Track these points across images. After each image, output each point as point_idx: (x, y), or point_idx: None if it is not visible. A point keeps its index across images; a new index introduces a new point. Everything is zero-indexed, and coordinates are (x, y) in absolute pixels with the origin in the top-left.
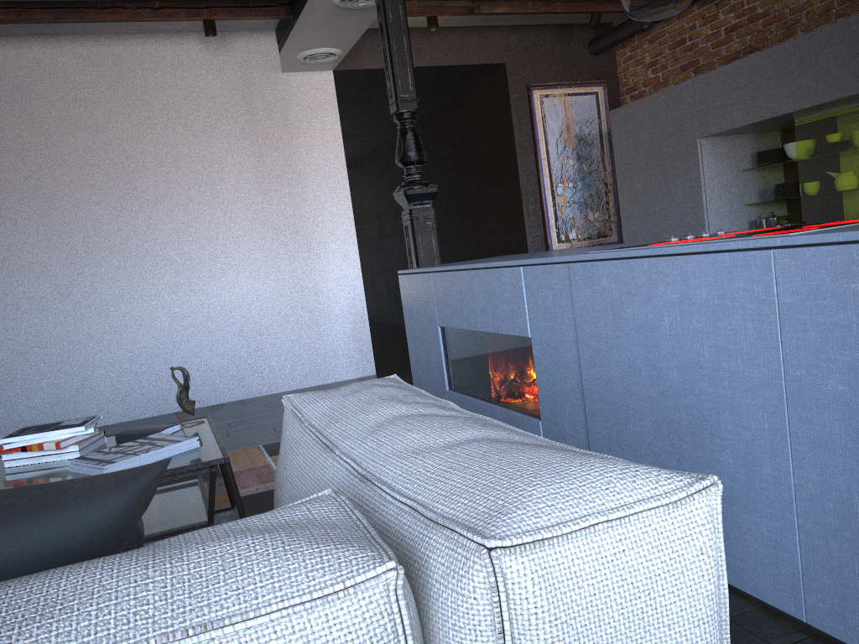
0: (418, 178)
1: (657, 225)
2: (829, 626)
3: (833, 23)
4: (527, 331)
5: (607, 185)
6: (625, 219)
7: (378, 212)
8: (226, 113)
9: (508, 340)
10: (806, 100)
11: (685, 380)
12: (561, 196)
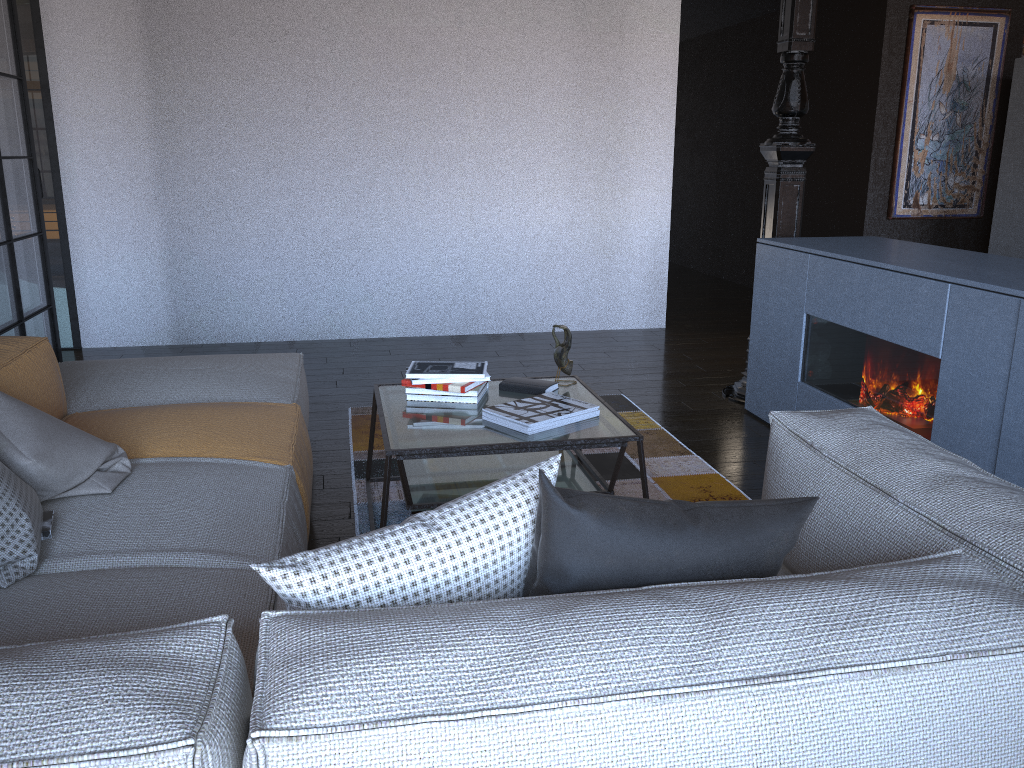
0: (794, 132)
1: None
2: None
3: None
4: (937, 352)
5: (980, 144)
6: (1002, 195)
7: None
8: (554, 6)
9: (905, 352)
10: None
11: None
12: (921, 151)
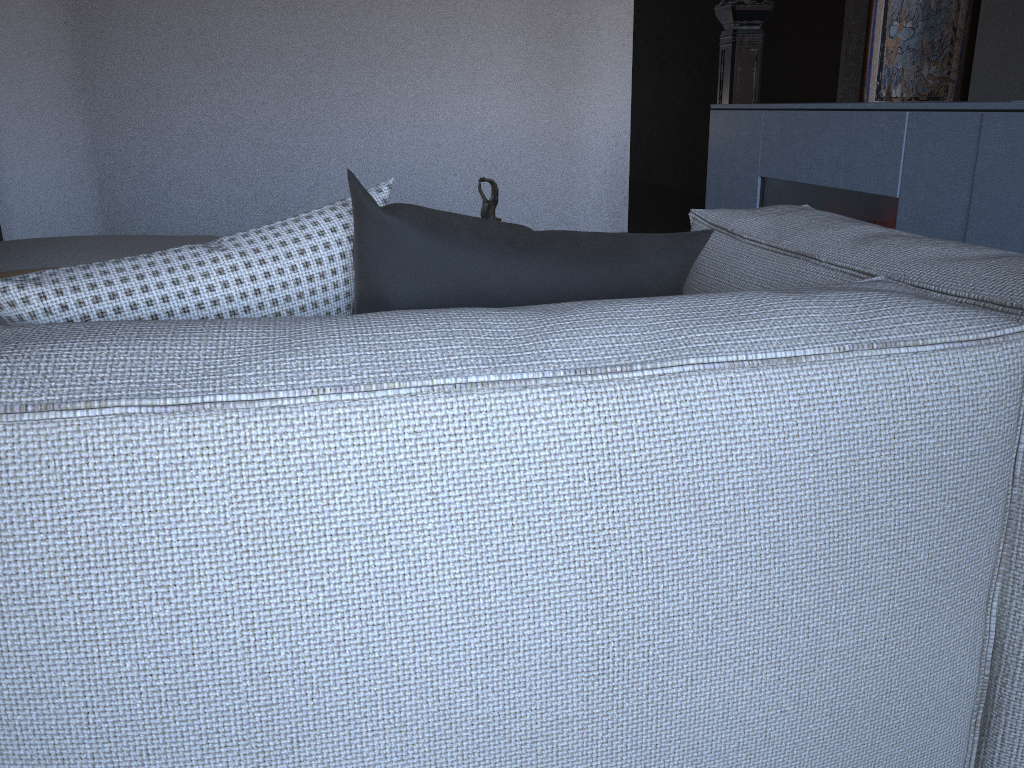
0: None
1: (1020, 91)
2: None
3: None
4: (895, 190)
5: (956, 31)
6: (977, 78)
7: (634, 35)
8: None
9: (862, 199)
10: None
11: None
12: (893, 39)
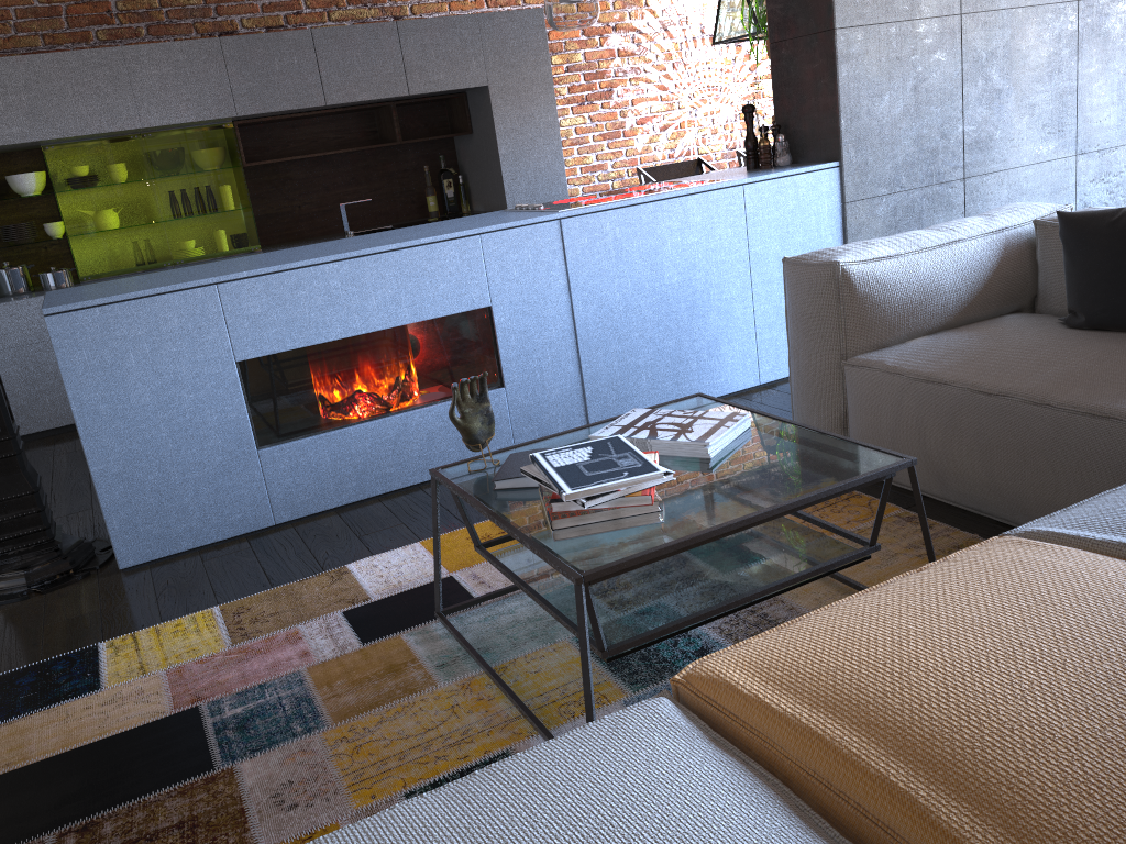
0: None
1: None
2: (771, 377)
3: (152, 43)
4: (487, 301)
5: None
6: None
7: None
8: None
9: (435, 324)
10: (127, 121)
11: (684, 279)
12: None
